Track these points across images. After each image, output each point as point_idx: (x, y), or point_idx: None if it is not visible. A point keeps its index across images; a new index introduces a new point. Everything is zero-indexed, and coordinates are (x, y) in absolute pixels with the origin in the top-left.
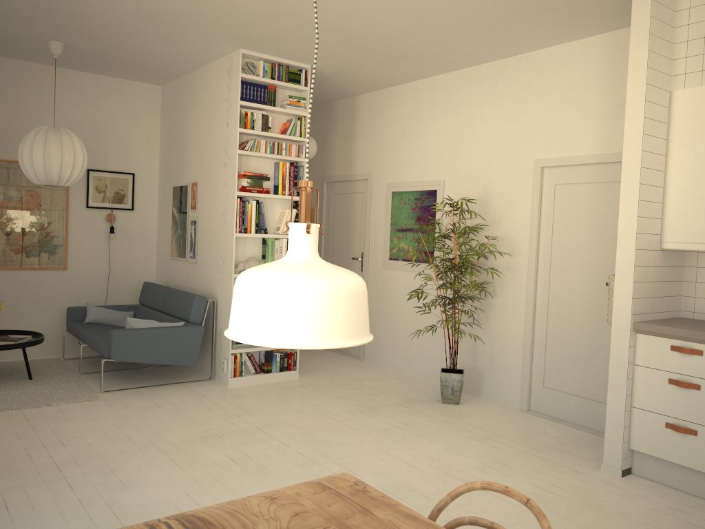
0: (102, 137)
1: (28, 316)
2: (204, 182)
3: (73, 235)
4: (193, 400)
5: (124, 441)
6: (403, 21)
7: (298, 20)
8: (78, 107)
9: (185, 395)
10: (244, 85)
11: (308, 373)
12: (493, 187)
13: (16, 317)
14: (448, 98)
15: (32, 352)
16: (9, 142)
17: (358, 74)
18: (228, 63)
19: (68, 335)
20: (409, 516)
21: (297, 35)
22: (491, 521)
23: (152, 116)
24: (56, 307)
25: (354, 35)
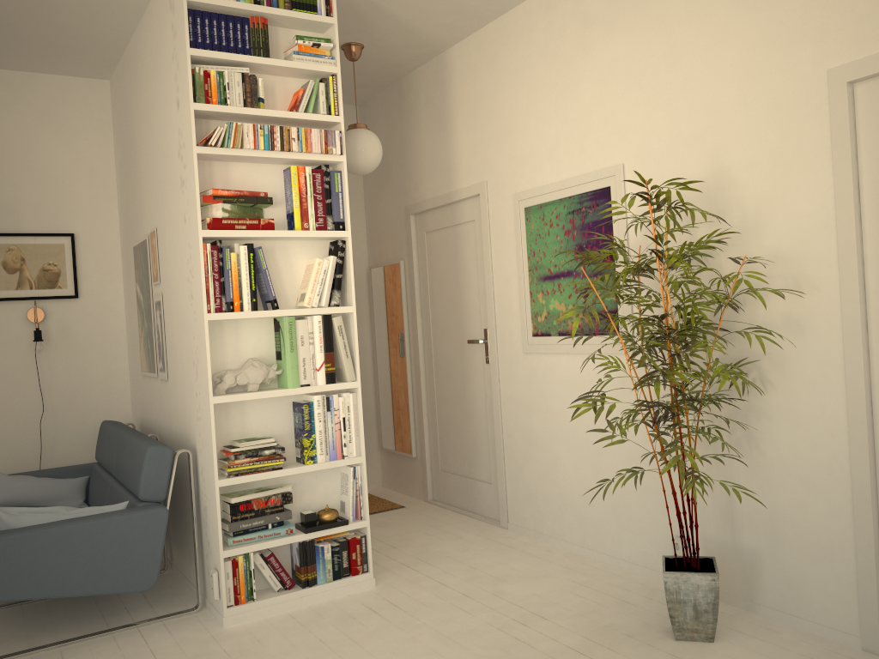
0: (7, 176)
1: None
2: (162, 226)
3: None
4: None
5: None
6: None
7: None
8: None
9: None
10: (198, 19)
11: (396, 572)
12: (732, 155)
13: None
14: (613, 0)
15: None
16: None
17: None
18: None
19: None
20: None
21: None
22: None
23: (98, 133)
24: None
25: None
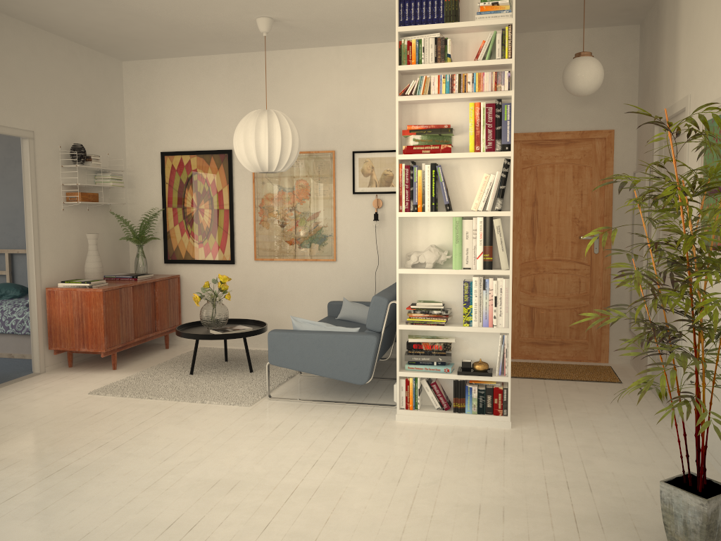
0: (367, 114)
1: (303, 308)
2: None
3: (341, 225)
4: (321, 429)
5: (156, 461)
6: None
7: None
8: (342, 85)
9: (330, 420)
10: (406, 4)
11: (538, 424)
12: None
13: (293, 308)
14: None
15: None
16: None
17: None
18: None
19: None
20: None
21: None
22: None
23: None
24: (327, 300)
25: None
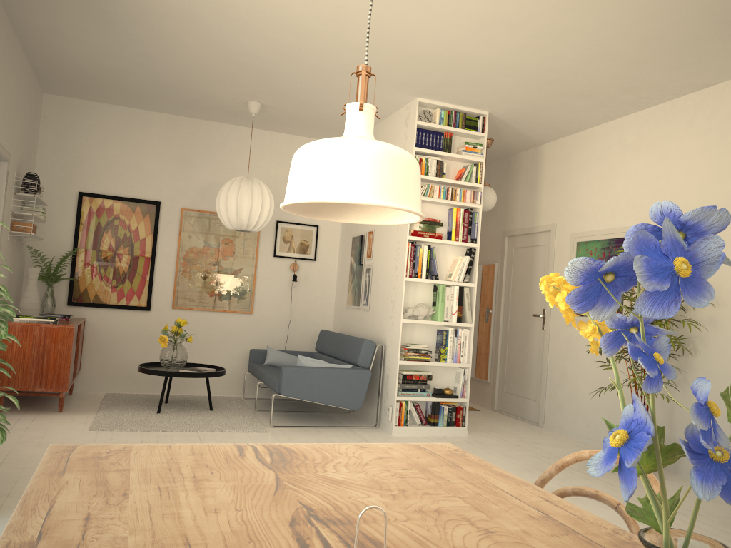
0: None
1: (216, 355)
2: (379, 229)
3: (260, 282)
4: (354, 442)
5: None
6: (580, 51)
7: (470, 60)
8: (272, 164)
9: (348, 437)
10: (420, 132)
11: (478, 432)
12: None
13: (206, 355)
14: (640, 138)
15: (217, 389)
16: (212, 196)
17: (539, 119)
18: (406, 112)
19: (249, 376)
20: (501, 474)
21: (471, 78)
22: (596, 490)
23: None
24: (240, 349)
25: (530, 73)
